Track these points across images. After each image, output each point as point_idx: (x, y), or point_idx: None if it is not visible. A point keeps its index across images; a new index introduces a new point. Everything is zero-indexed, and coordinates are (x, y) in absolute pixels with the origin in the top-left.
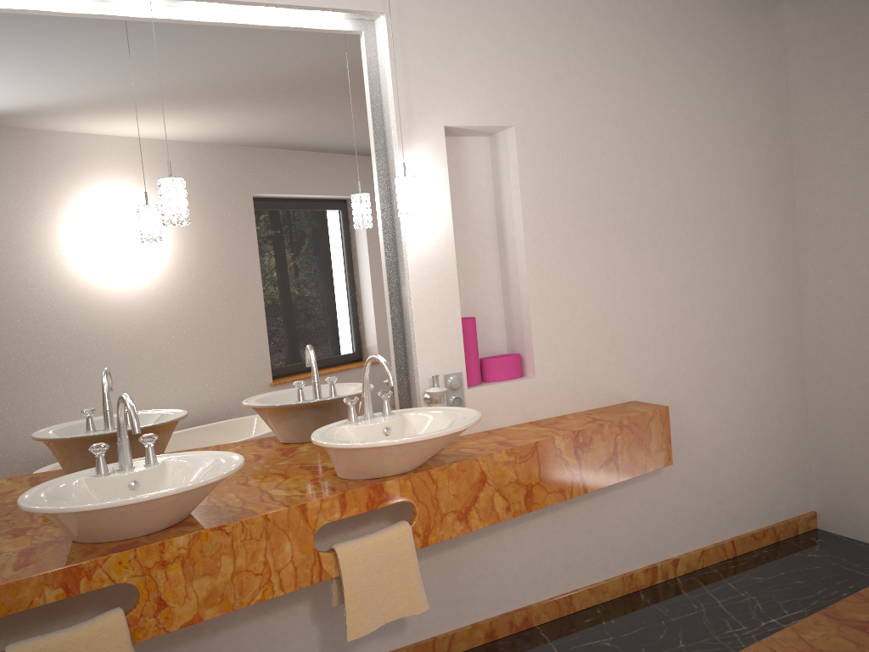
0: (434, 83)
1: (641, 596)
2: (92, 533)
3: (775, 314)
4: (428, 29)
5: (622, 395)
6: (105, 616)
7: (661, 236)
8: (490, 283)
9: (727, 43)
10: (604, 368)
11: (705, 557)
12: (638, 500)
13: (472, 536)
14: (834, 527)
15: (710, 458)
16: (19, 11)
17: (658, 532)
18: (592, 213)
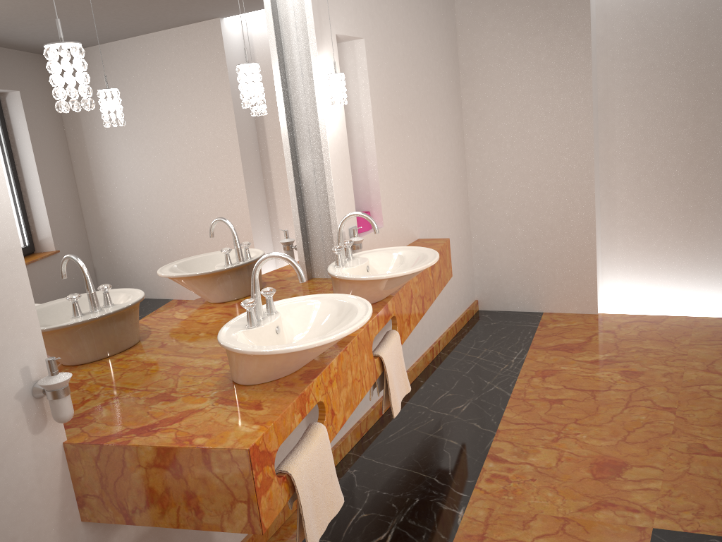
0: None
1: (434, 366)
2: (290, 368)
3: (459, 177)
4: None
5: (414, 235)
6: (316, 430)
7: (421, 124)
8: None
9: None
10: (407, 217)
11: (448, 336)
12: None
13: None
14: (490, 307)
15: None
16: None
17: (431, 325)
18: (397, 107)
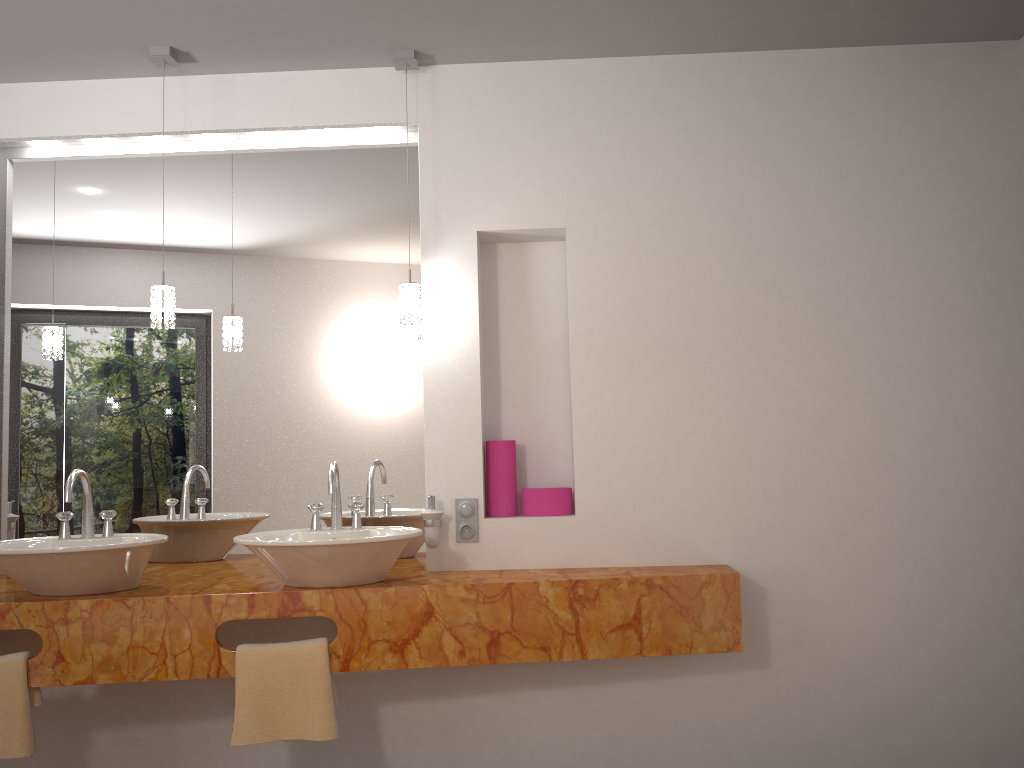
0: (468, 187)
1: None
2: (23, 583)
3: (994, 474)
4: (466, 133)
5: (706, 554)
6: (11, 655)
7: (781, 356)
8: (556, 405)
9: (907, 107)
10: (679, 516)
11: None
12: (726, 697)
13: (477, 690)
14: None
15: (858, 663)
16: (111, 156)
17: (759, 749)
18: (671, 326)
